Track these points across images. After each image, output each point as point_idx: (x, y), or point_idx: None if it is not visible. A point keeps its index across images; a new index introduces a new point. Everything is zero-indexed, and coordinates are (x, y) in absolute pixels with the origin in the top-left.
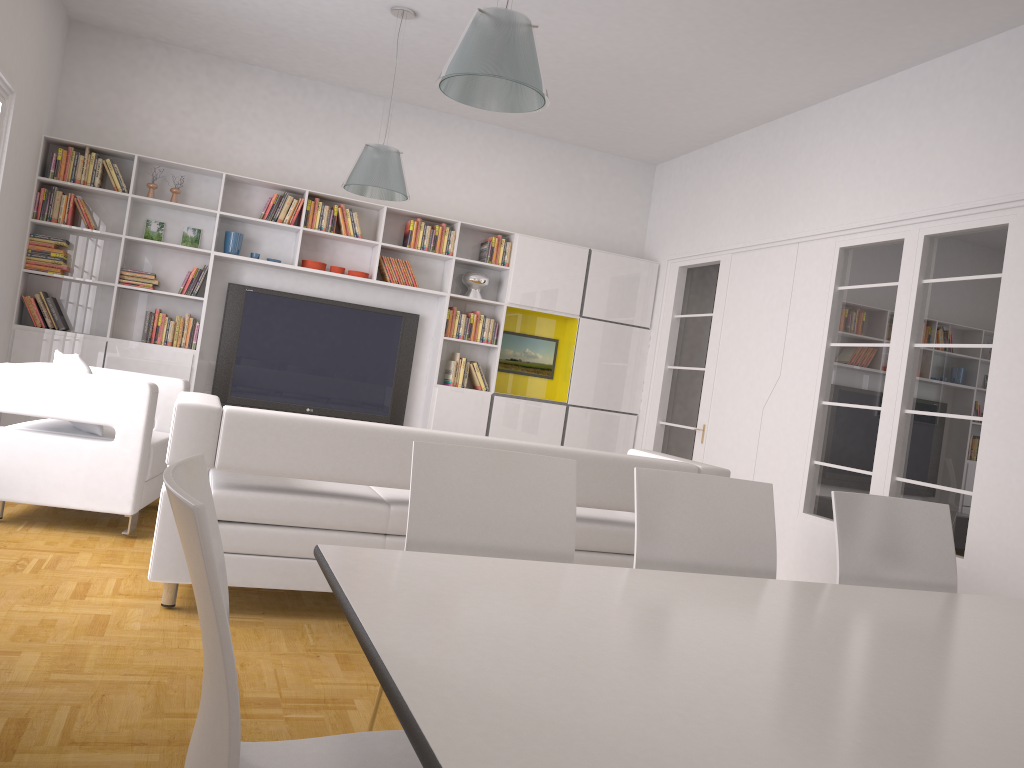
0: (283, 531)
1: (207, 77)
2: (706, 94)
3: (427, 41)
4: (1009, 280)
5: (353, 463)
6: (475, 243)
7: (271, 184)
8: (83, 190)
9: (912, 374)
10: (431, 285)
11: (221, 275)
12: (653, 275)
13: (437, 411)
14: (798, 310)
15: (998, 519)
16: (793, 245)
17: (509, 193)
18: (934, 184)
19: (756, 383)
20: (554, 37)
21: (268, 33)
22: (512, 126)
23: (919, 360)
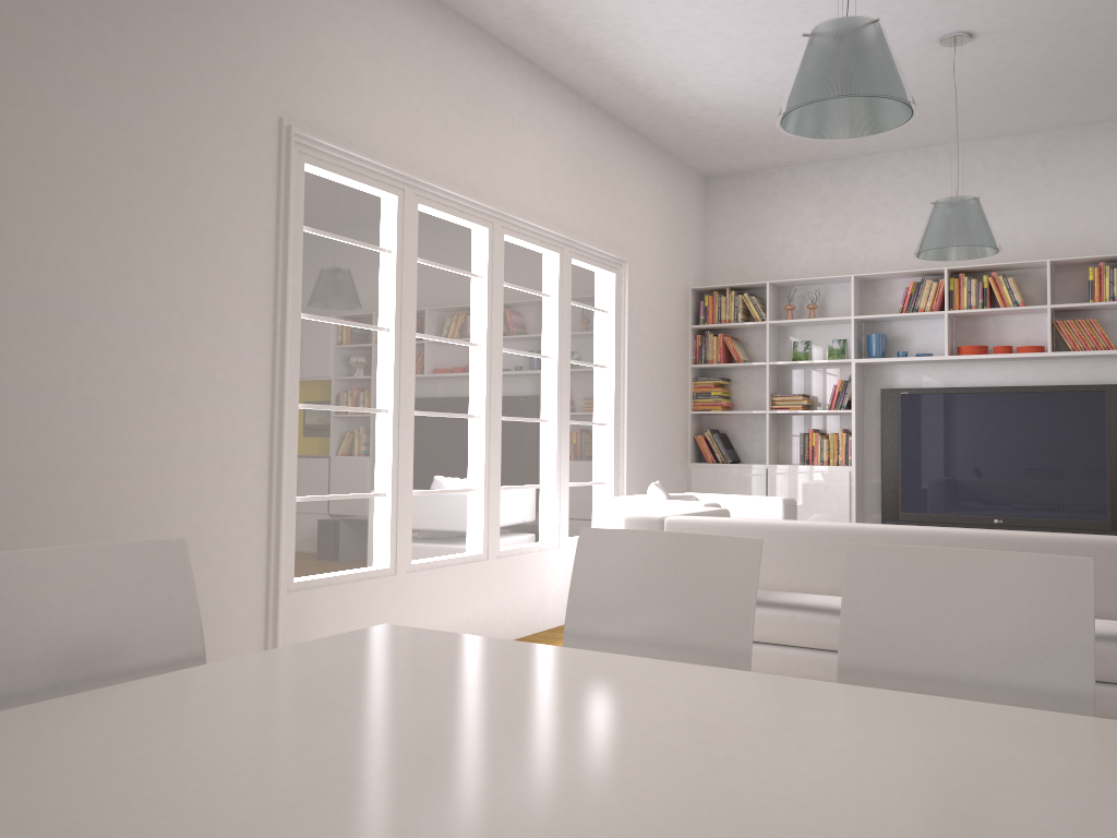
0: None
1: (831, 184)
2: None
3: (1013, 54)
4: None
5: (797, 569)
6: None
7: (904, 273)
8: (732, 328)
9: None
10: None
11: (873, 382)
12: None
13: None
14: None
15: None
16: None
17: None
18: None
19: None
20: None
21: None
22: None
23: None
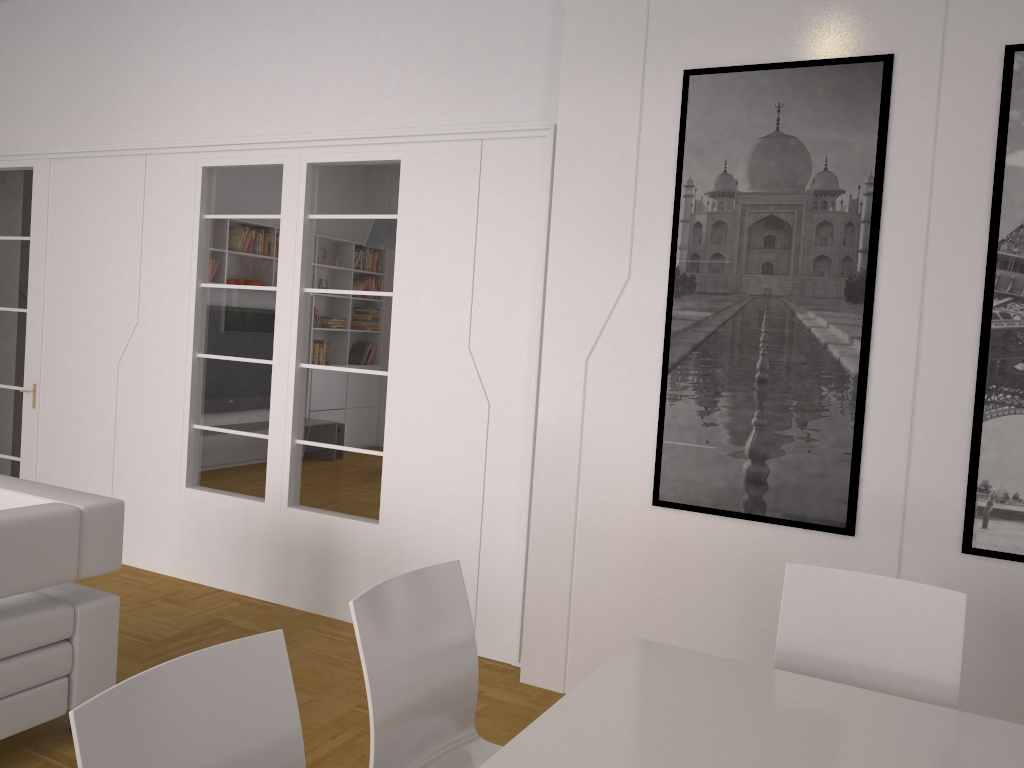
0: None
1: None
2: None
3: None
4: (406, 224)
5: None
6: None
7: None
8: None
9: (305, 323)
10: None
11: None
12: None
13: None
14: (155, 241)
15: (412, 480)
16: (139, 157)
17: None
18: (314, 103)
19: (106, 331)
20: None
21: None
22: None
23: (312, 307)
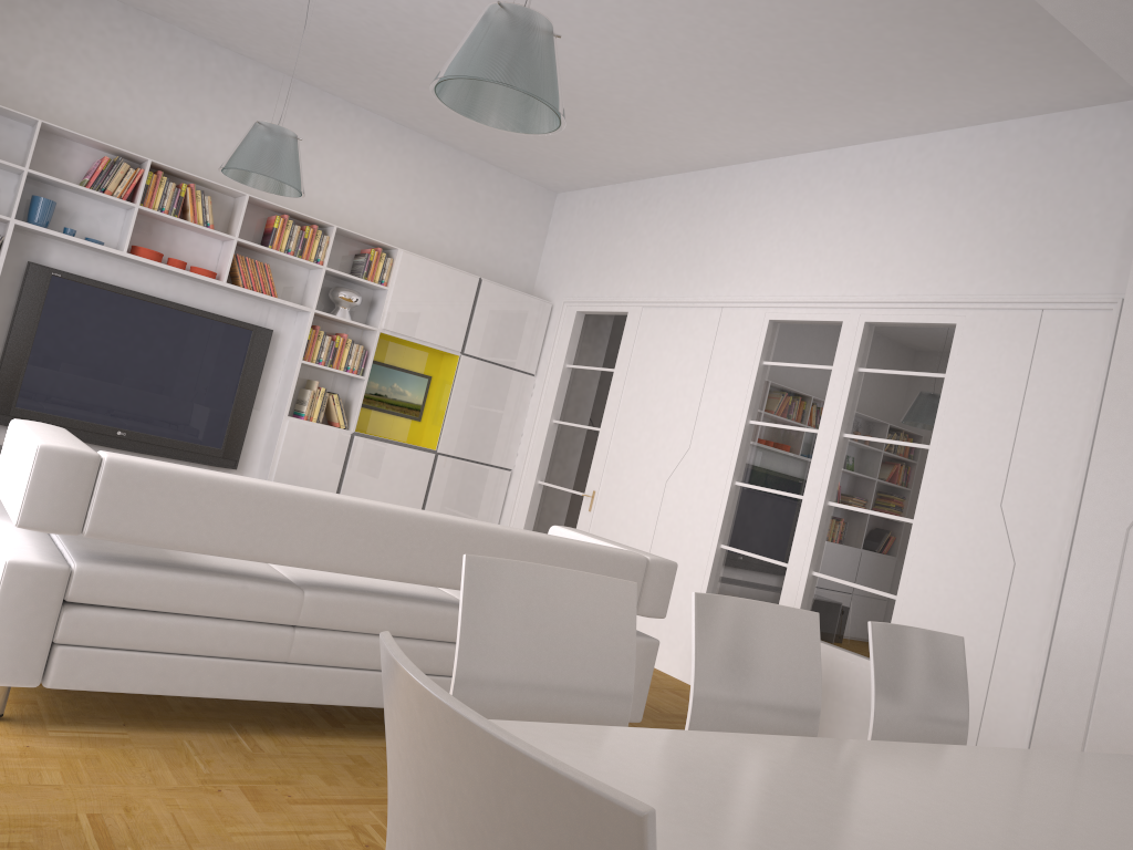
0: (166, 620)
1: None
2: (643, 130)
3: (337, 8)
4: (952, 382)
5: (266, 536)
6: (348, 253)
7: (102, 144)
8: None
9: (839, 465)
10: (290, 296)
11: (18, 250)
12: (545, 316)
13: (285, 448)
14: (716, 380)
15: (922, 627)
16: (716, 309)
17: (393, 200)
18: (880, 270)
19: (660, 453)
20: None
21: None
22: (406, 123)
23: (848, 451)
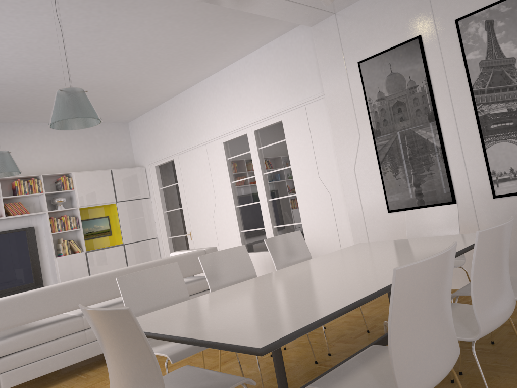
0: (35, 348)
1: None
2: (147, 90)
3: (2, 93)
4: (289, 141)
5: (59, 304)
6: (52, 182)
7: None
8: None
9: (266, 185)
10: (35, 210)
11: None
12: (144, 173)
13: (60, 270)
14: (214, 172)
15: (313, 229)
16: (203, 145)
17: (61, 154)
18: (251, 110)
19: (207, 207)
20: (71, 80)
21: None
22: None
23: (267, 179)
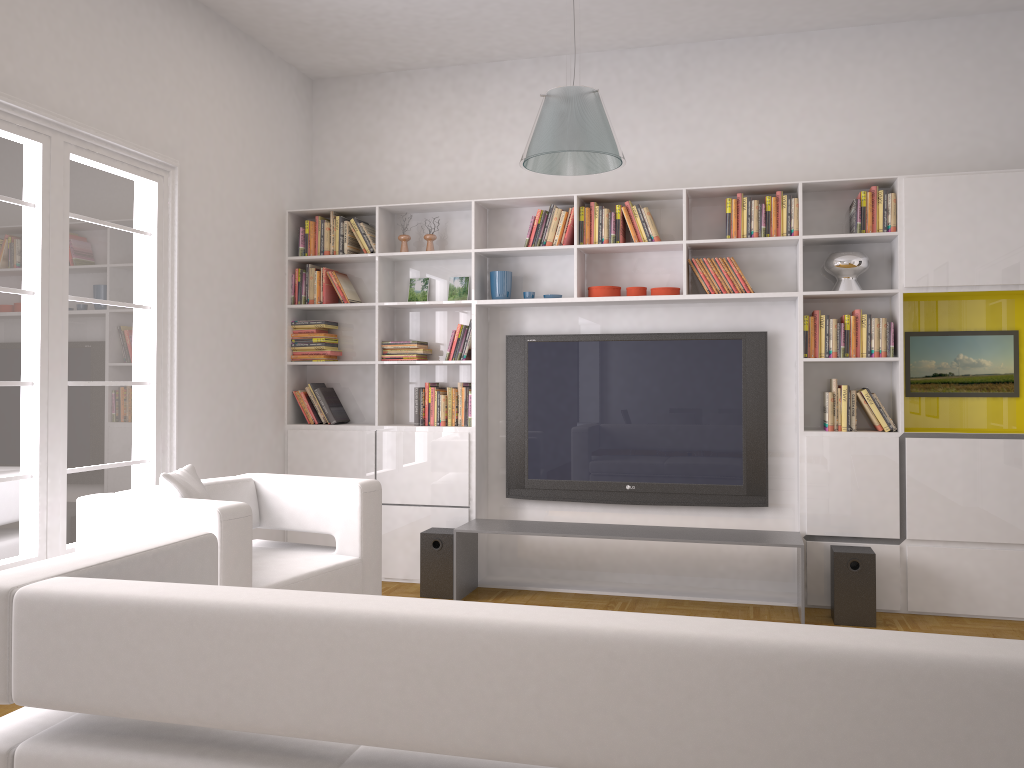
0: None
1: (454, 93)
2: None
3: None
4: None
5: (233, 689)
6: (840, 209)
7: (531, 199)
8: (339, 261)
9: None
10: (780, 285)
11: (499, 328)
12: None
13: (810, 472)
14: None
15: None
16: None
17: (888, 120)
18: None
19: None
20: None
21: (472, 6)
22: (872, 18)
23: None
